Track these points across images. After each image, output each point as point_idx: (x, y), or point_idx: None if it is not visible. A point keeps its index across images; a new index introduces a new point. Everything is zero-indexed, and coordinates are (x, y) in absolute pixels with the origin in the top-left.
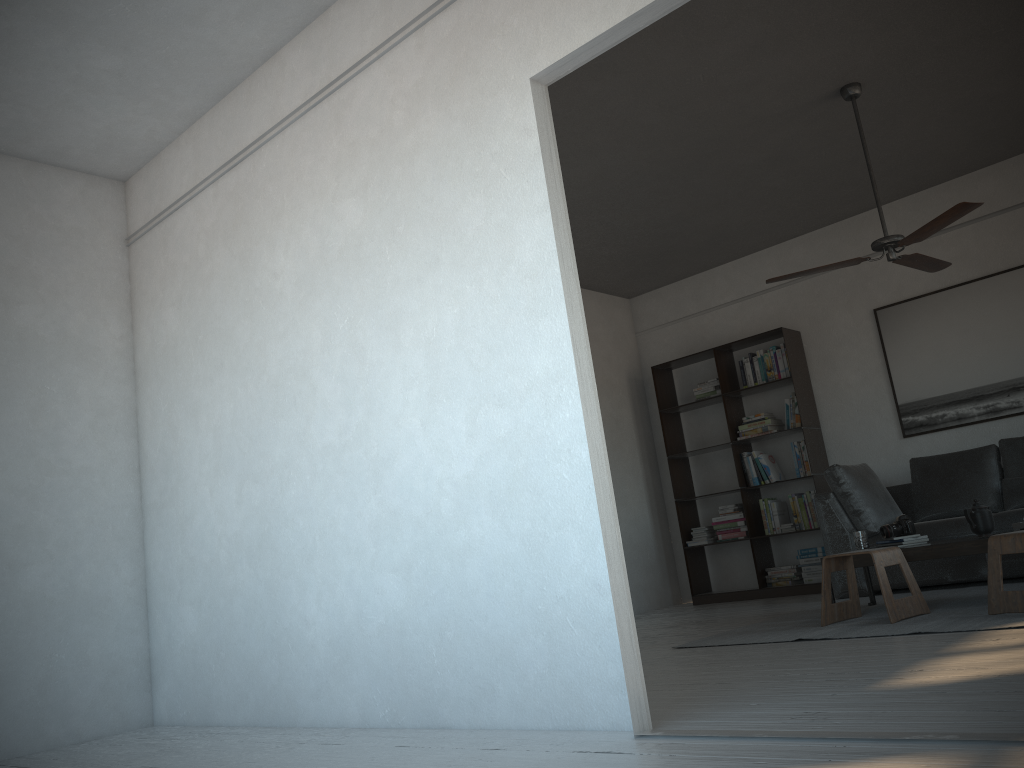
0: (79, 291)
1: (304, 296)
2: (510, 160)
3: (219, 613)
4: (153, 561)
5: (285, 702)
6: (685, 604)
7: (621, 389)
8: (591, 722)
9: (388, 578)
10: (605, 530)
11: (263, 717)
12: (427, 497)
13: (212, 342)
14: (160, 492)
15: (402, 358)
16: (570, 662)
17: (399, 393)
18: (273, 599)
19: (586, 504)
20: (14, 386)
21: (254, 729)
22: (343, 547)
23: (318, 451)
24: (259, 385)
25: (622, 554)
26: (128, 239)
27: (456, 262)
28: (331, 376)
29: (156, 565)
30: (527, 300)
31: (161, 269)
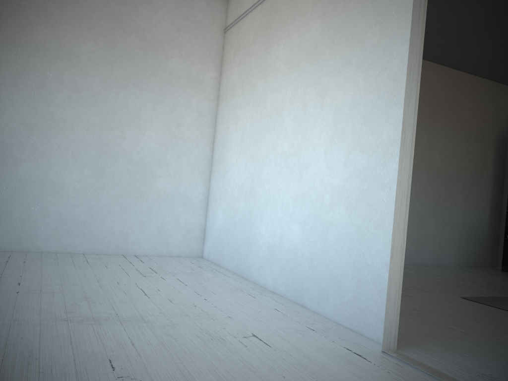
0: (199, 53)
1: (287, 71)
2: (399, 5)
3: (230, 218)
4: (212, 186)
5: (247, 267)
6: (497, 268)
7: (490, 140)
8: (367, 333)
9: (295, 226)
10: (394, 238)
11: (238, 270)
12: (319, 191)
13: (248, 88)
14: (219, 156)
15: (322, 114)
16: (364, 299)
17: (317, 133)
18: (250, 219)
19: (391, 219)
20: (164, 96)
21: (233, 274)
22: (280, 204)
23: (279, 154)
24: (262, 114)
25: (403, 253)
26: (225, 29)
27: (358, 65)
28: (291, 116)
29: (213, 188)
30: (388, 94)
31: (234, 46)
